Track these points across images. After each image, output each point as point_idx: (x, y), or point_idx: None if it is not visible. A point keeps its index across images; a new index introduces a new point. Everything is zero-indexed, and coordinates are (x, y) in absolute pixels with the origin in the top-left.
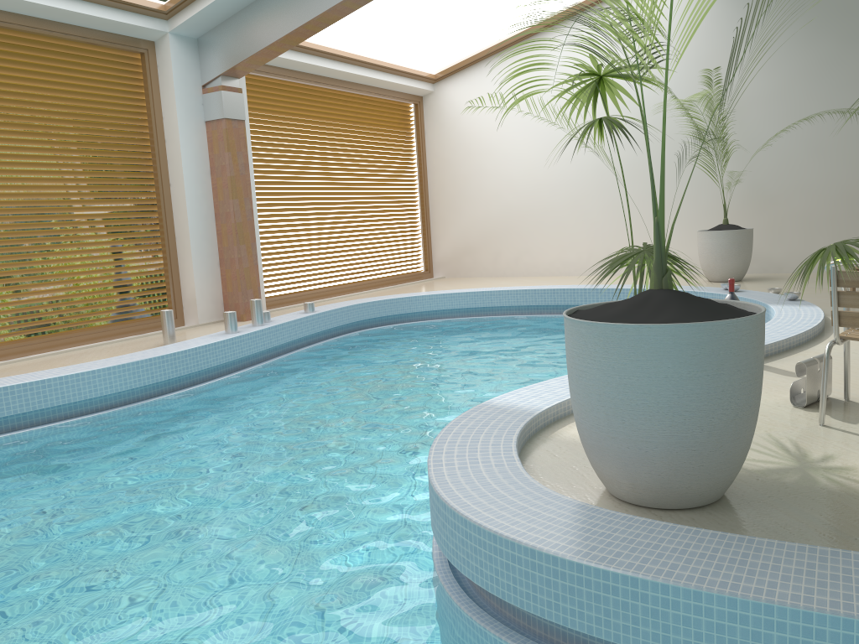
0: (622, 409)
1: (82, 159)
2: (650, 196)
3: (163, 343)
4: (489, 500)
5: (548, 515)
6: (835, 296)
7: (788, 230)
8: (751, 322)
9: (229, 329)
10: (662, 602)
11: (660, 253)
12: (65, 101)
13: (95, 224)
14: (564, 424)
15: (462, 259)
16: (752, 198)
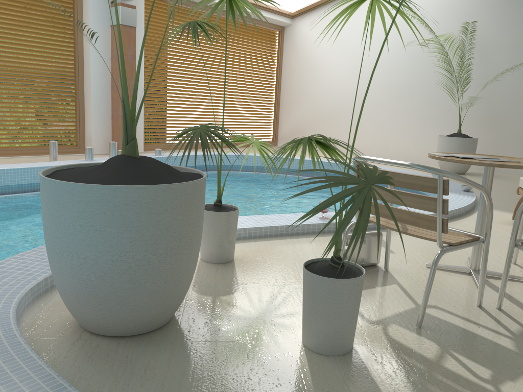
0: (48, 247)
1: (26, 41)
2: (418, 108)
3: (49, 161)
4: None
5: None
6: (356, 185)
7: (509, 143)
8: (145, 191)
9: (87, 158)
10: None
11: (125, 125)
12: (18, 3)
13: (31, 83)
14: None
15: (295, 136)
16: (487, 117)
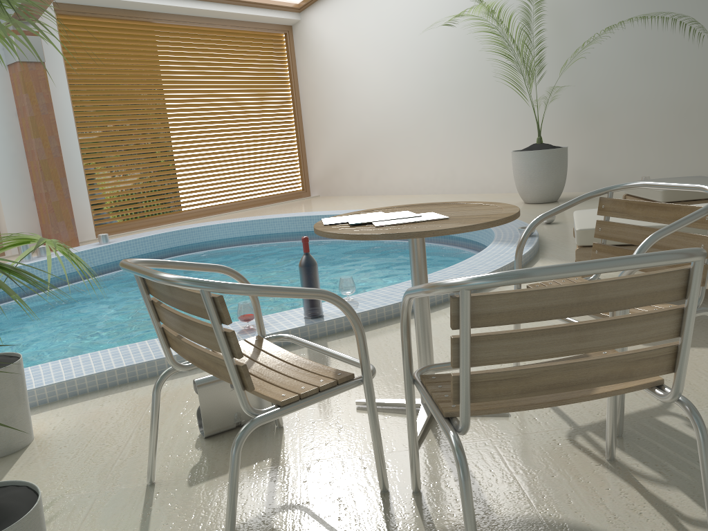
0: None
1: None
2: (487, 115)
3: None
4: None
5: None
6: (148, 308)
7: (617, 146)
8: None
9: None
10: None
11: None
12: None
13: None
14: None
15: (332, 179)
16: (581, 113)
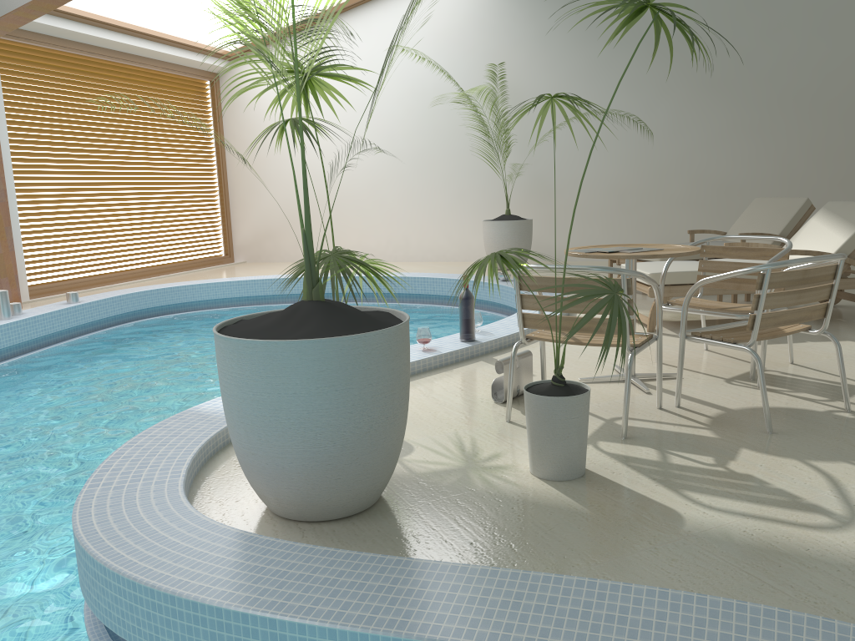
0: (258, 426)
1: None
2: (444, 185)
3: None
4: (123, 525)
5: (173, 539)
6: (519, 299)
7: (566, 220)
8: (382, 336)
9: None
10: (243, 631)
11: (309, 264)
12: None
13: None
14: None
15: (263, 244)
16: (535, 189)
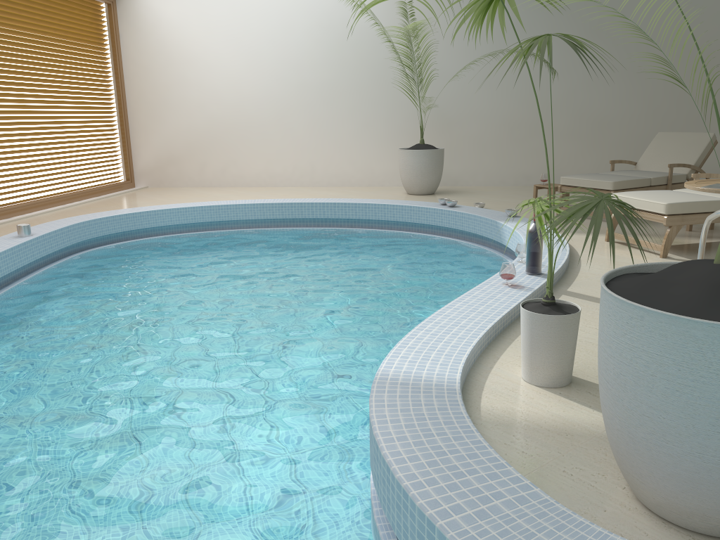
0: None
1: None
2: (349, 115)
3: None
4: None
5: None
6: None
7: (463, 149)
8: None
9: None
10: None
11: None
12: None
13: None
14: (477, 394)
15: (166, 169)
16: (435, 121)
